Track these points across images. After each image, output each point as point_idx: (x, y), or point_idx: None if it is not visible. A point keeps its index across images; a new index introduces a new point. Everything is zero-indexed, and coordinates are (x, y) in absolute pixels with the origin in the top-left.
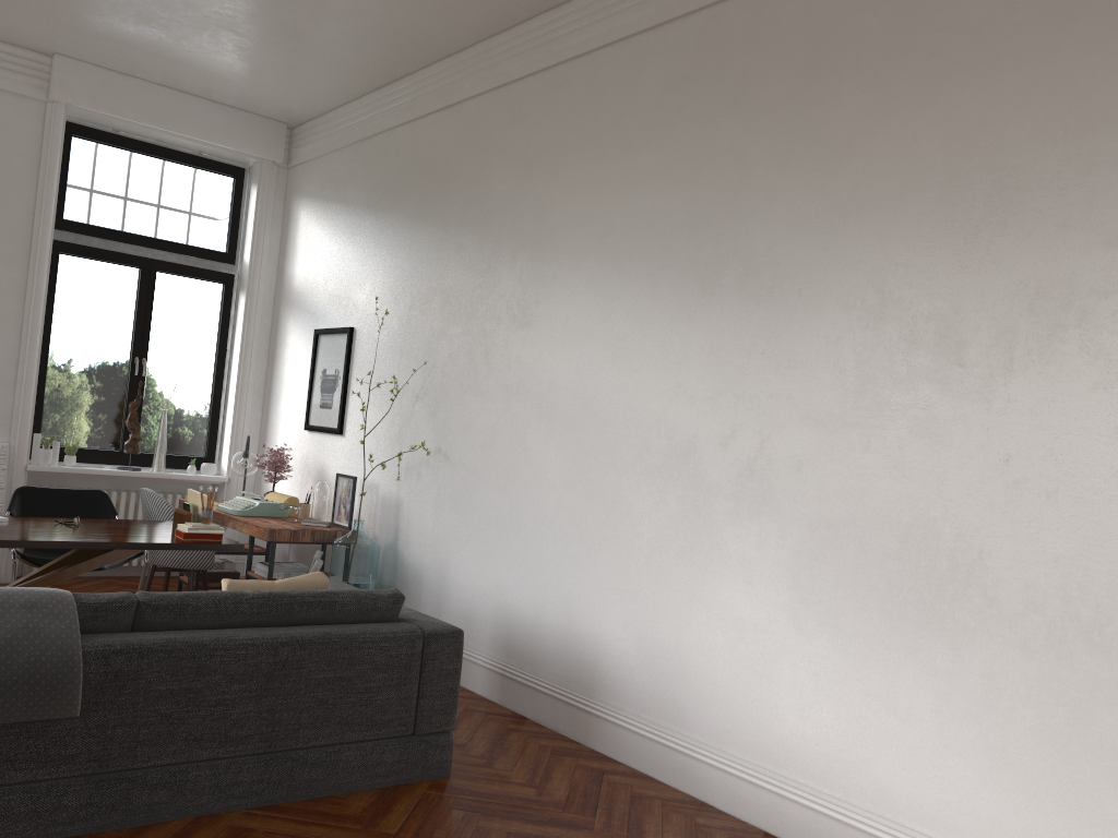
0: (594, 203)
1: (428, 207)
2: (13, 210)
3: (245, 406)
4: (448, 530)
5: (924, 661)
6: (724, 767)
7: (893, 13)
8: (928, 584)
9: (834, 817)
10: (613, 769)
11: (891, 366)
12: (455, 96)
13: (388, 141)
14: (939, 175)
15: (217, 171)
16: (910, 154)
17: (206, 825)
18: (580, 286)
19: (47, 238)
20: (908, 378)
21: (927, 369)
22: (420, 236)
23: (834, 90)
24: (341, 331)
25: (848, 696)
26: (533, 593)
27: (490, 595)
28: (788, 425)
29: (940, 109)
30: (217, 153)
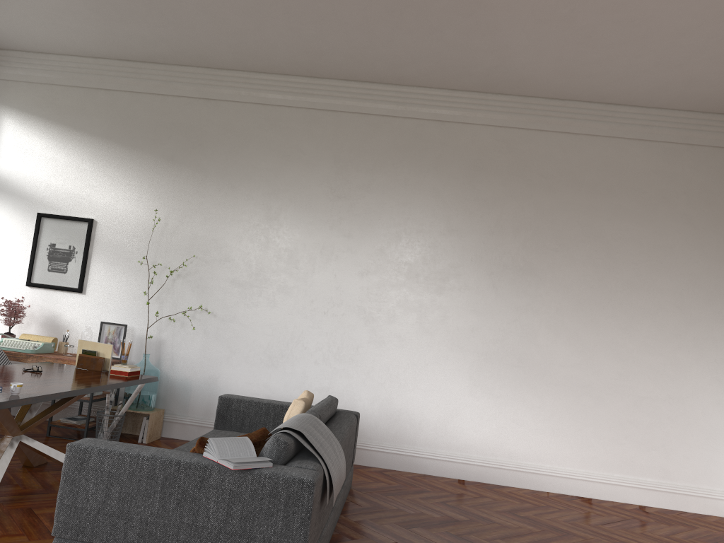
0: (342, 191)
1: (185, 156)
2: None
3: None
4: (217, 358)
5: (528, 403)
6: (436, 457)
7: (513, 158)
8: (529, 375)
9: (492, 466)
10: (379, 470)
11: (513, 294)
12: (215, 95)
13: (132, 99)
14: (532, 226)
15: None
16: (520, 215)
17: (349, 523)
18: (333, 232)
19: None
20: (521, 299)
21: (528, 297)
22: (177, 173)
23: (486, 179)
24: (79, 219)
25: (496, 419)
26: (300, 390)
27: (262, 394)
28: (466, 313)
29: (533, 202)
30: None
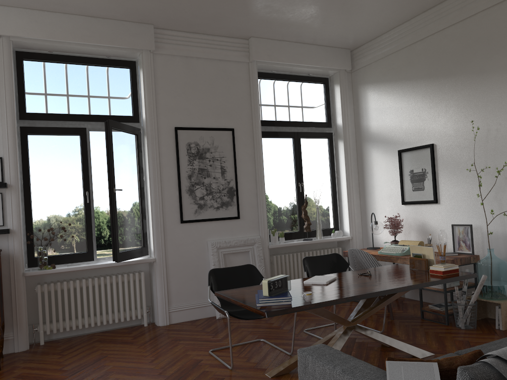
0: None
1: (491, 64)
2: (243, 119)
3: (352, 198)
4: None
5: None
6: None
7: None
8: None
9: None
10: None
11: None
12: None
13: (440, 37)
14: None
15: (317, 82)
16: None
17: None
18: None
19: (259, 130)
20: None
21: None
22: (487, 81)
23: None
24: (423, 147)
25: None
26: None
27: None
28: None
29: None
30: (318, 72)
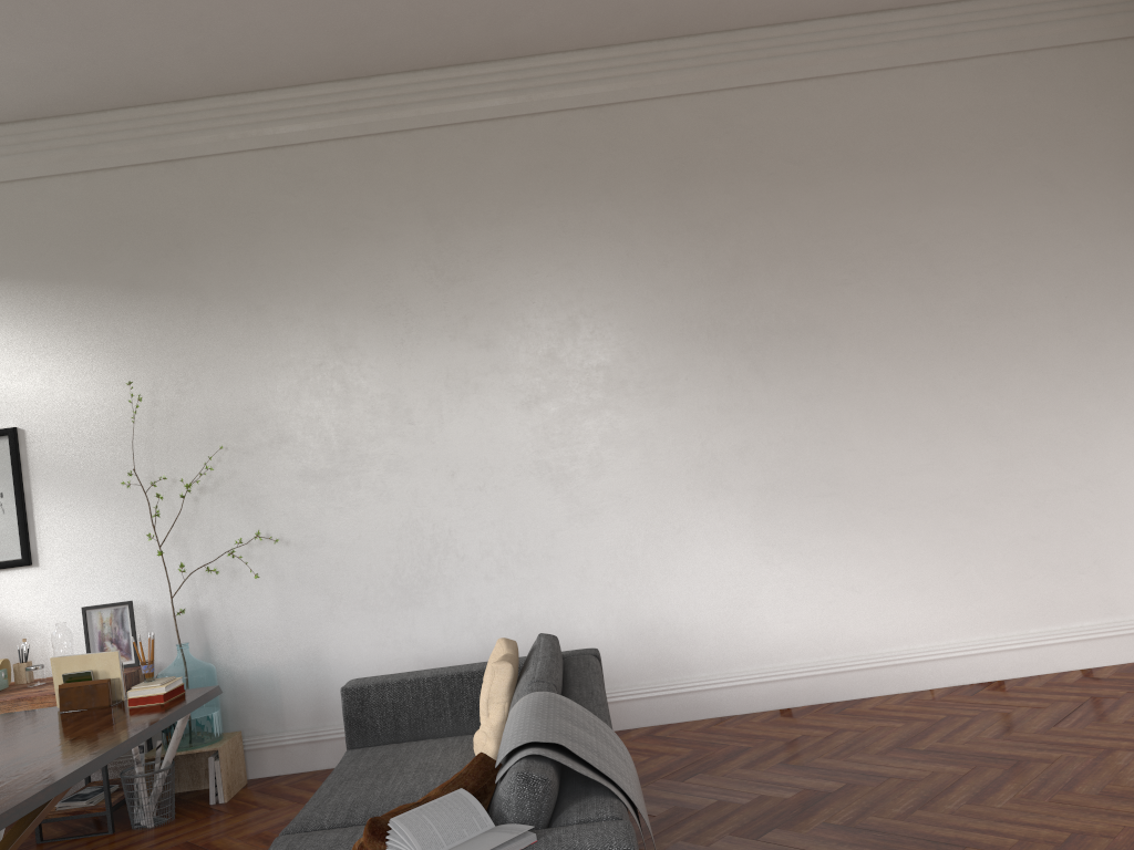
0: (456, 269)
1: (156, 274)
2: None
3: None
4: (312, 616)
5: (862, 551)
6: (734, 683)
7: (735, 143)
8: (853, 503)
9: (831, 672)
10: (646, 731)
11: (793, 374)
12: (181, 151)
13: (30, 193)
14: (796, 251)
15: None
16: (772, 237)
17: None
18: (458, 344)
19: None
20: (808, 380)
21: (819, 373)
22: (149, 307)
23: (700, 190)
24: None
25: (817, 592)
26: (473, 633)
27: (407, 657)
28: (722, 426)
29: (787, 209)
30: None
